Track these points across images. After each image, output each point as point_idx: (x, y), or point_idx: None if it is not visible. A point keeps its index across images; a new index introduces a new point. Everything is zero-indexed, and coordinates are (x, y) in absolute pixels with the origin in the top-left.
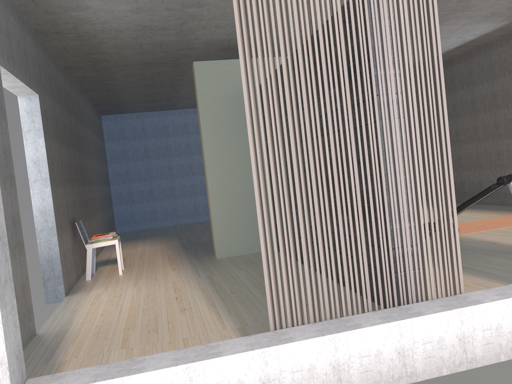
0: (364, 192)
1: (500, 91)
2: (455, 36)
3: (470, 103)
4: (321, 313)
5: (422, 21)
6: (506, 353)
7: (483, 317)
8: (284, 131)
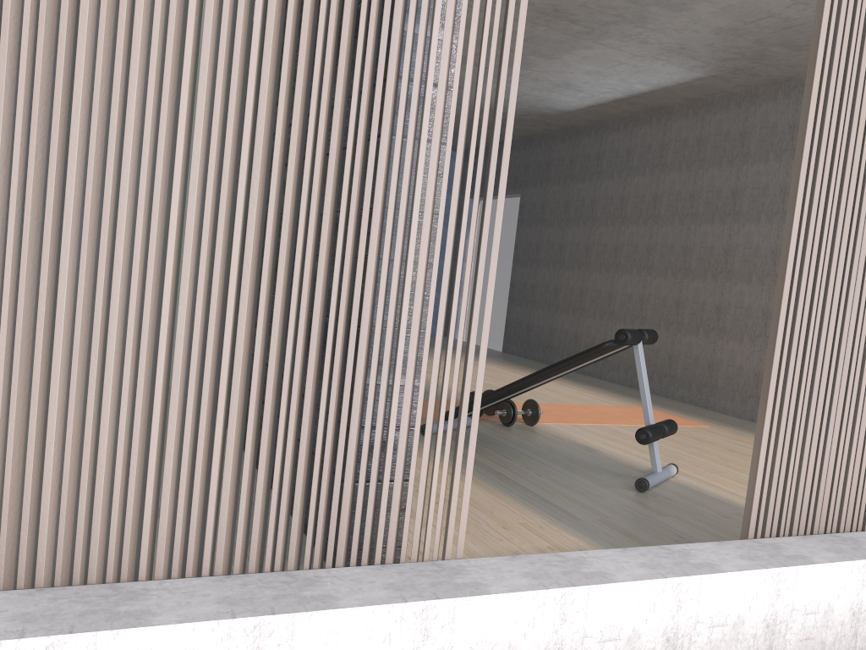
0: (263, 273)
1: (668, 193)
2: (616, 76)
3: (617, 204)
4: (75, 563)
5: None
6: None
7: (479, 627)
8: (60, 50)
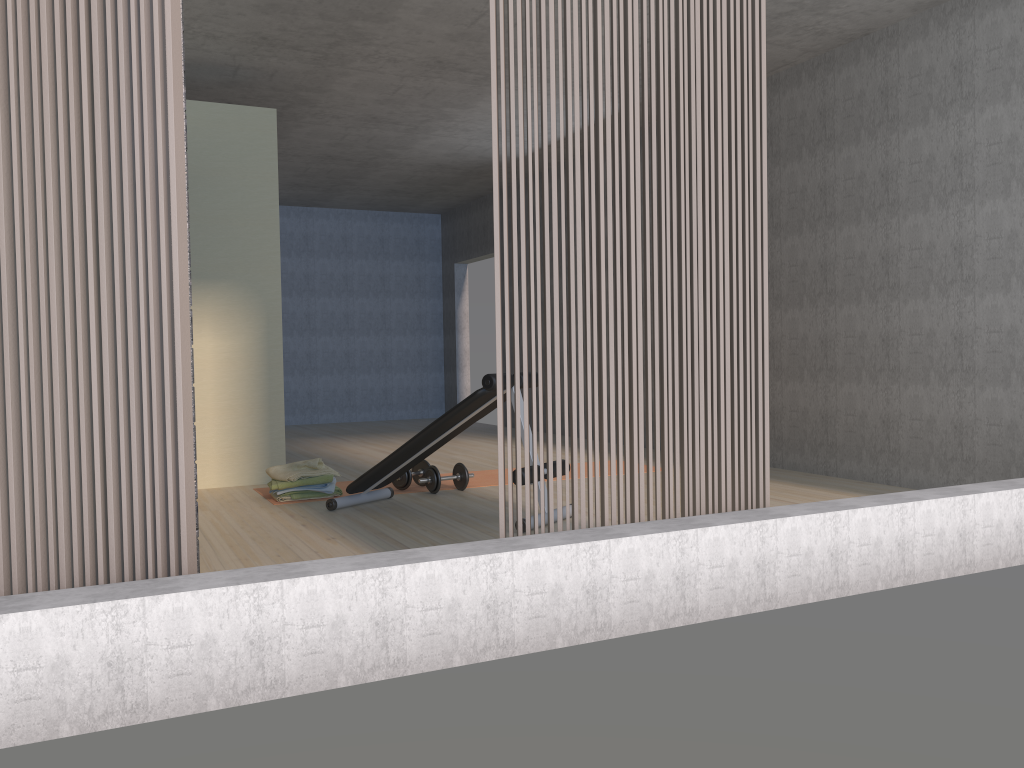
0: None
1: None
2: None
3: None
4: None
5: (132, 20)
6: (223, 694)
7: (172, 620)
8: None
